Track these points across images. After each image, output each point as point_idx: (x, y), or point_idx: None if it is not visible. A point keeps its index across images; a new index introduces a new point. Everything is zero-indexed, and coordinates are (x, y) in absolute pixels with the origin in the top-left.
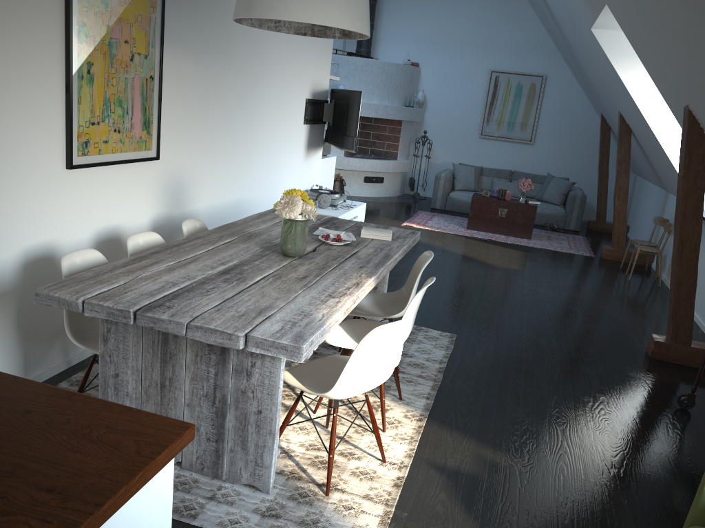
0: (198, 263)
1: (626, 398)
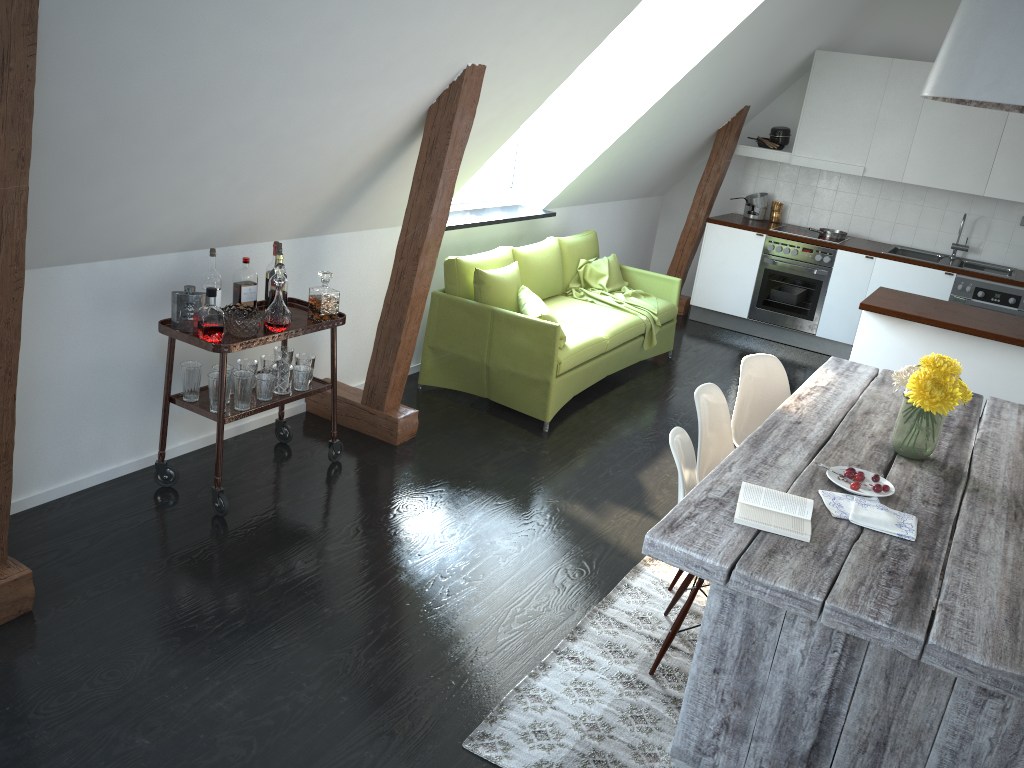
0: (1012, 446)
1: (289, 542)
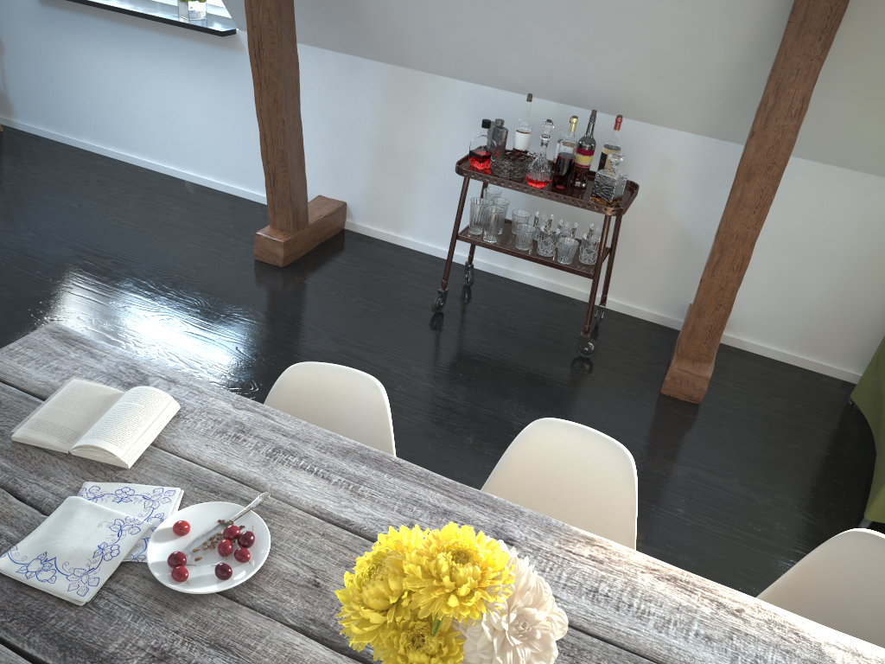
0: None
1: (413, 347)
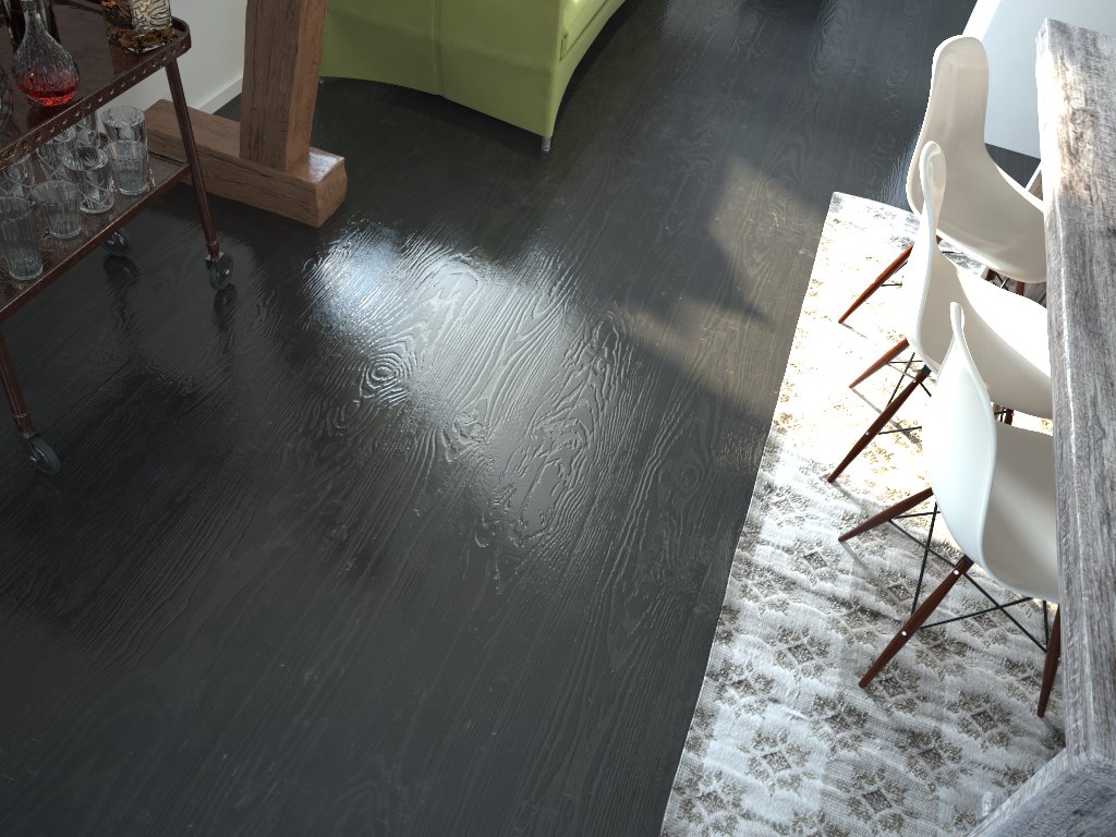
0: None
1: (194, 512)
